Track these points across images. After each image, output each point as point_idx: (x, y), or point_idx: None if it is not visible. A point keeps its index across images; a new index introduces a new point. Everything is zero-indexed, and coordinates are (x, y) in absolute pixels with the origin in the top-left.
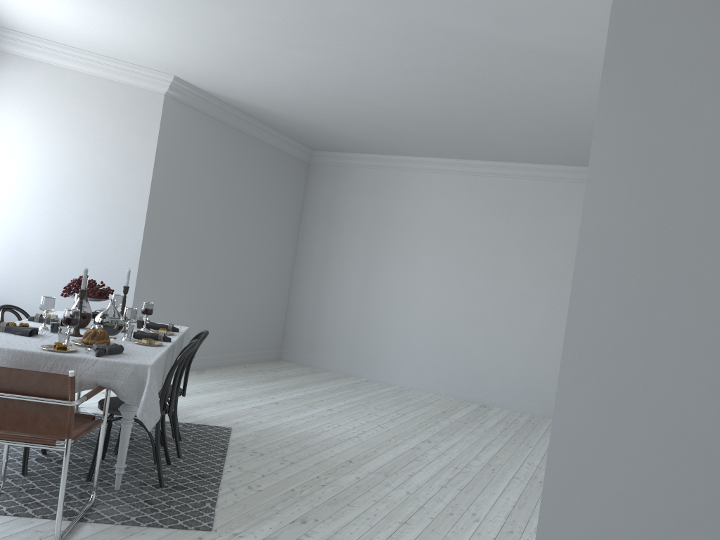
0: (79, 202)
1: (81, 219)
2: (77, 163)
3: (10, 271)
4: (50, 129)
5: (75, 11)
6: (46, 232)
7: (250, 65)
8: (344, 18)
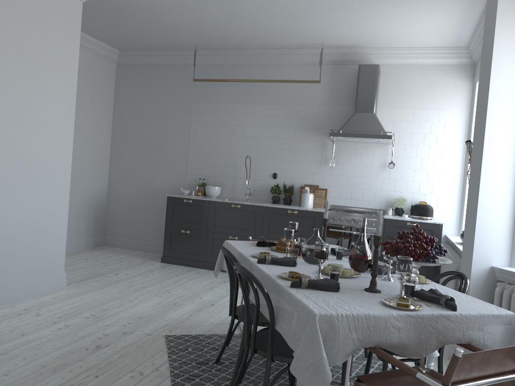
0: None
1: None
2: None
3: None
4: None
5: None
6: None
7: None
8: None
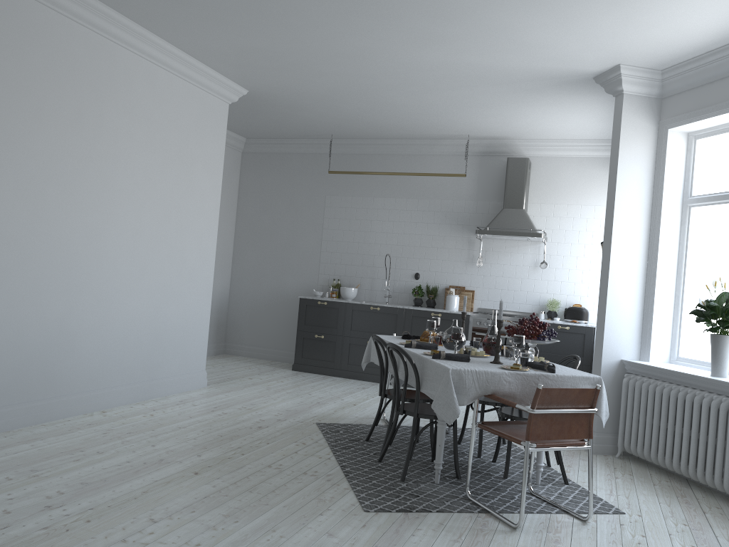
0: None
1: None
2: None
3: None
4: None
5: None
6: None
7: None
8: None
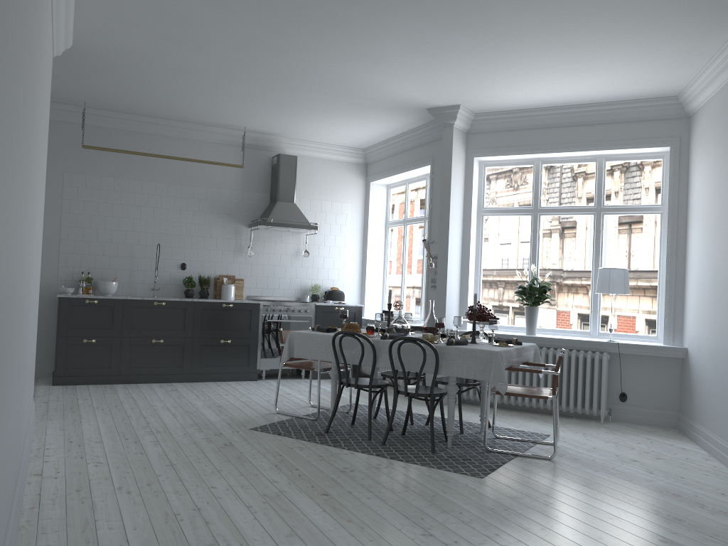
0: (721, 238)
1: (722, 258)
2: (720, 193)
3: (699, 330)
4: (710, 166)
5: (569, 77)
6: (710, 282)
7: (593, 3)
8: (354, 5)
